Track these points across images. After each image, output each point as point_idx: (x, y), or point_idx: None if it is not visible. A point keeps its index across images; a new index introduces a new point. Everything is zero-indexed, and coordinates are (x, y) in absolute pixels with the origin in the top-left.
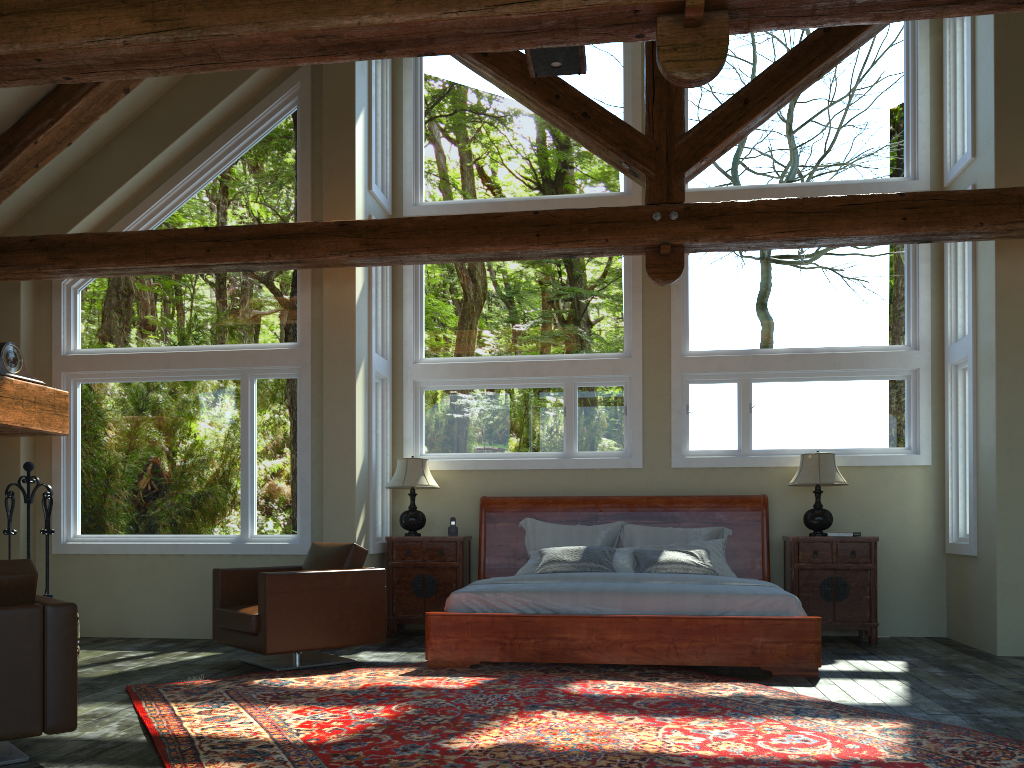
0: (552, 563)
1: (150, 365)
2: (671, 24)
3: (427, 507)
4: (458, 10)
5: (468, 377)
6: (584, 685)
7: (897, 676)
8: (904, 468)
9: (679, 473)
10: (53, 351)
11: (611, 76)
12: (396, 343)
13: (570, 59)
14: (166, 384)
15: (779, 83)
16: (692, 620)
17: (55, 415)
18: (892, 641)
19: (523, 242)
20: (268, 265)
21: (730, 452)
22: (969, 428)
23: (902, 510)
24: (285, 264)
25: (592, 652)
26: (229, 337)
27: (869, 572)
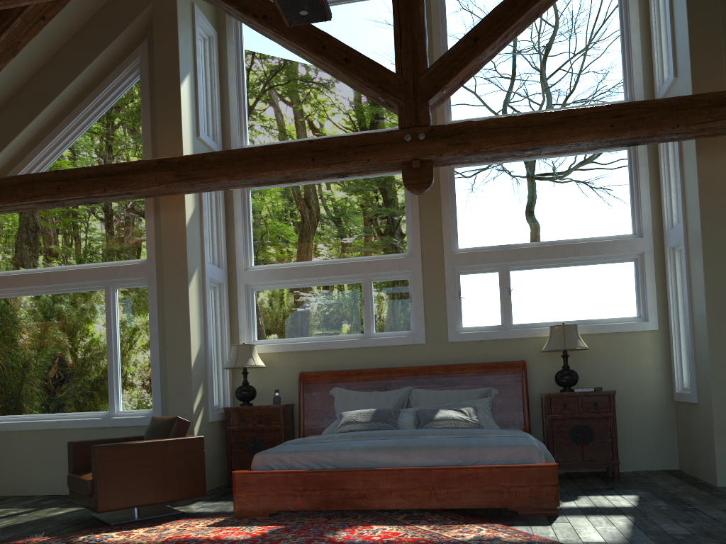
0: (348, 424)
1: (35, 282)
2: None
3: (259, 382)
4: None
5: (286, 279)
6: (352, 531)
7: (626, 511)
8: (636, 333)
9: (455, 346)
10: None
11: (387, 38)
12: (231, 255)
13: (313, 7)
14: (50, 296)
15: (502, 22)
16: (449, 470)
17: None
18: (633, 475)
19: (302, 166)
20: (106, 197)
21: (495, 327)
22: (685, 298)
23: (636, 367)
24: (119, 196)
25: (367, 500)
26: (95, 257)
27: (609, 420)
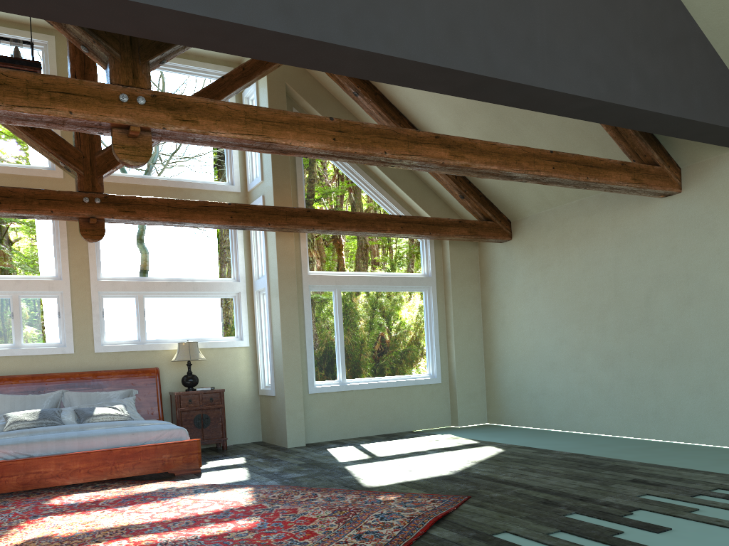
0: (17, 423)
1: None
2: (120, 134)
3: None
4: None
5: None
6: (61, 499)
7: (241, 465)
8: (235, 348)
9: (100, 356)
10: None
11: None
12: None
13: None
14: None
15: None
16: (125, 449)
17: None
18: (235, 447)
19: None
20: None
21: (133, 341)
22: (268, 327)
23: (236, 372)
24: None
25: (60, 478)
26: None
27: (221, 409)
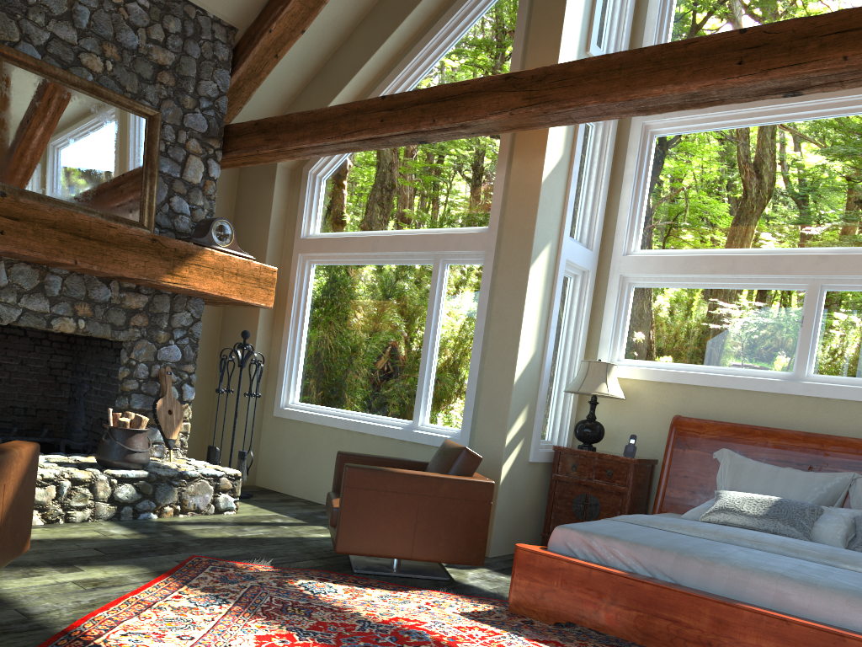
0: (723, 512)
1: (361, 248)
2: None
3: (614, 419)
4: None
5: (682, 273)
6: None
7: None
8: None
9: None
10: (295, 234)
11: None
12: (608, 232)
13: None
14: (375, 267)
15: None
16: None
17: (258, 288)
18: None
19: (718, 75)
20: (437, 133)
21: None
22: None
23: None
24: (452, 131)
25: None
26: (431, 221)
27: None
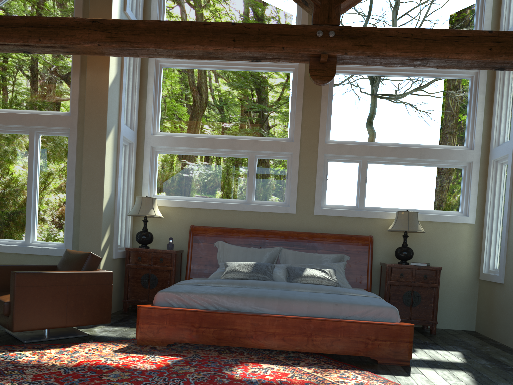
0: (232, 272)
1: None
2: None
3: (156, 229)
4: None
5: (187, 146)
6: (245, 369)
7: (461, 367)
8: (458, 224)
9: (318, 218)
10: None
11: None
12: (141, 121)
13: None
14: None
15: None
16: (325, 322)
17: None
18: (444, 333)
19: (223, 44)
20: (40, 48)
21: (351, 207)
22: (505, 201)
23: (455, 250)
24: (52, 48)
25: (254, 340)
26: (23, 105)
27: (434, 289)
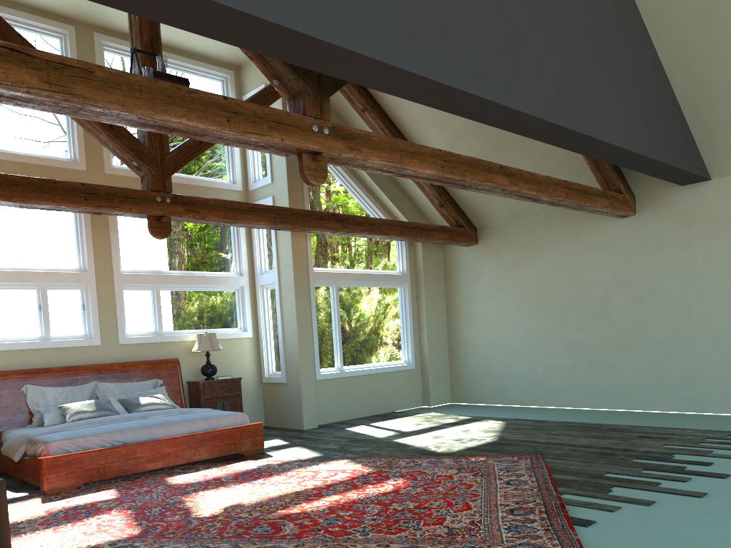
0: (78, 414)
1: None
2: (308, 158)
3: None
4: (229, 129)
5: None
6: (176, 479)
7: (292, 445)
8: (241, 339)
9: (124, 347)
10: None
11: None
12: None
13: None
14: None
15: None
16: (205, 434)
17: None
18: None
19: (76, 203)
20: None
21: (152, 333)
22: (278, 319)
23: (241, 361)
24: None
25: (154, 462)
26: None
27: (238, 396)
